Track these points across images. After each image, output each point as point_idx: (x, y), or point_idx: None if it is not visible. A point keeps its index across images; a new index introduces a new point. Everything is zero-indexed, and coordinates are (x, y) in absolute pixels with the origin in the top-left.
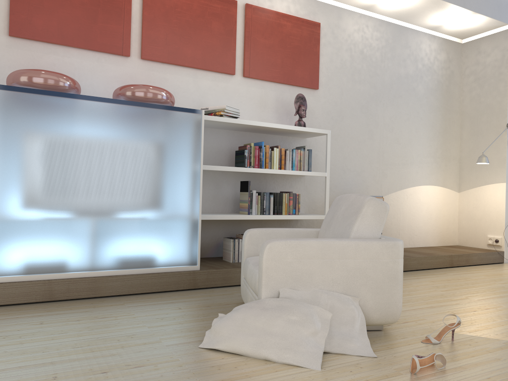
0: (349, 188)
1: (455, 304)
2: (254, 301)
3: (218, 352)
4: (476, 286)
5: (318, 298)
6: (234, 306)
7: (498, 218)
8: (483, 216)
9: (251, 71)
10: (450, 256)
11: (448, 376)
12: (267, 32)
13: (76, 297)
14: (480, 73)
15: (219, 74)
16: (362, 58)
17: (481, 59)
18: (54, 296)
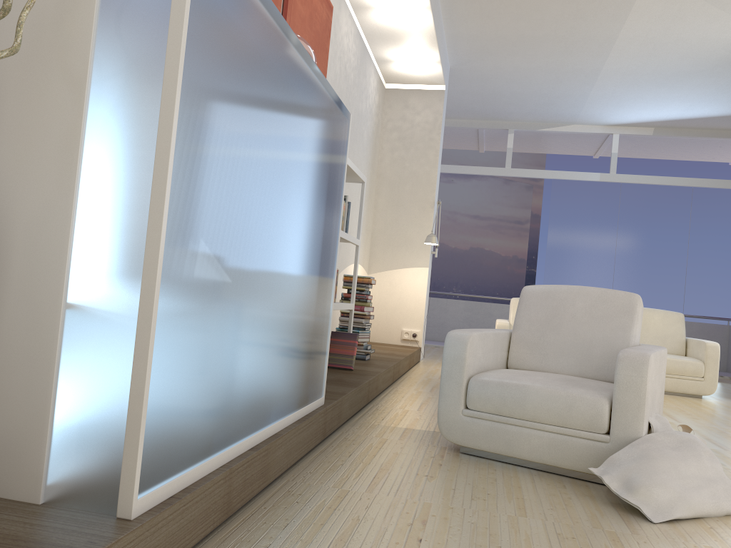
0: None
1: None
2: (639, 441)
3: (682, 522)
4: None
5: (667, 425)
6: (458, 457)
7: (417, 308)
8: (399, 305)
9: None
10: (410, 356)
11: None
12: None
13: (249, 498)
14: (407, 132)
15: None
16: (345, 76)
17: (409, 115)
18: (231, 505)
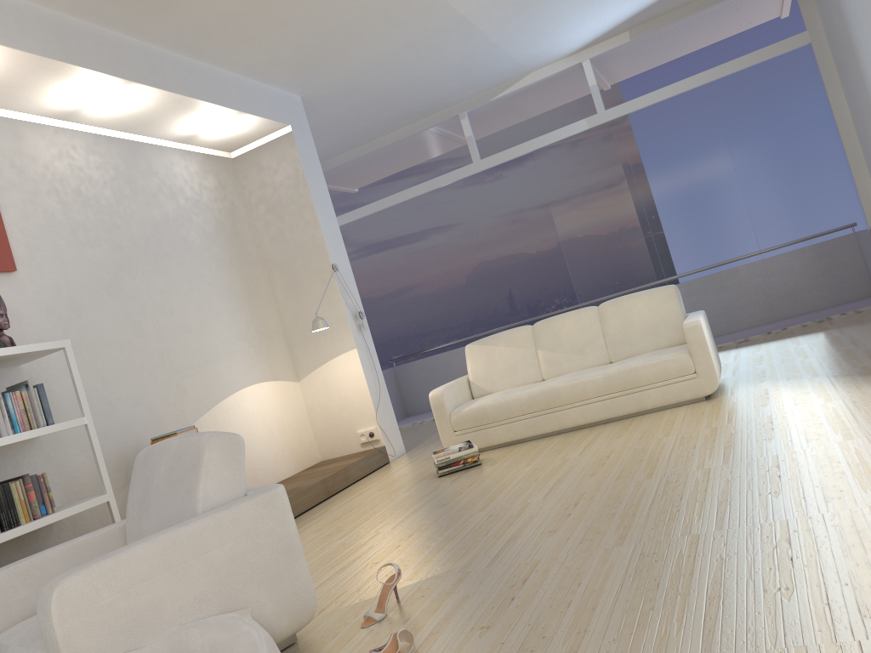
0: (130, 431)
1: (369, 548)
2: None
3: None
4: (378, 510)
5: (184, 642)
6: None
7: (363, 401)
8: (343, 405)
9: None
10: (323, 481)
11: None
12: None
13: None
14: (273, 199)
15: None
16: (82, 202)
17: (268, 178)
18: None
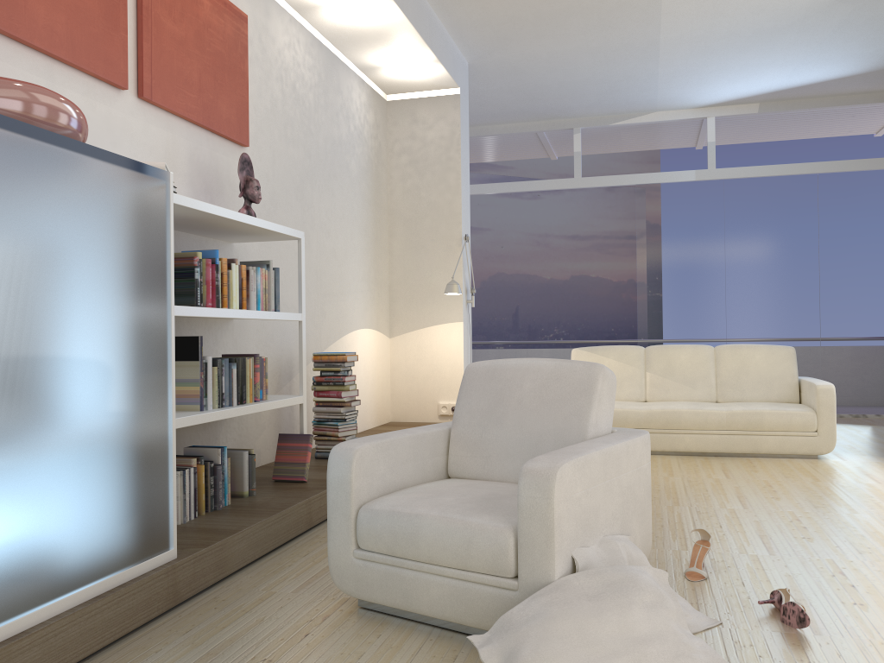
0: (287, 340)
1: None
2: (547, 590)
3: None
4: None
5: (617, 552)
6: (347, 616)
7: (454, 375)
8: (432, 373)
9: (154, 89)
10: None
11: (821, 616)
12: (177, 9)
13: None
14: (419, 153)
15: (96, 82)
16: (295, 98)
17: (420, 131)
18: None
